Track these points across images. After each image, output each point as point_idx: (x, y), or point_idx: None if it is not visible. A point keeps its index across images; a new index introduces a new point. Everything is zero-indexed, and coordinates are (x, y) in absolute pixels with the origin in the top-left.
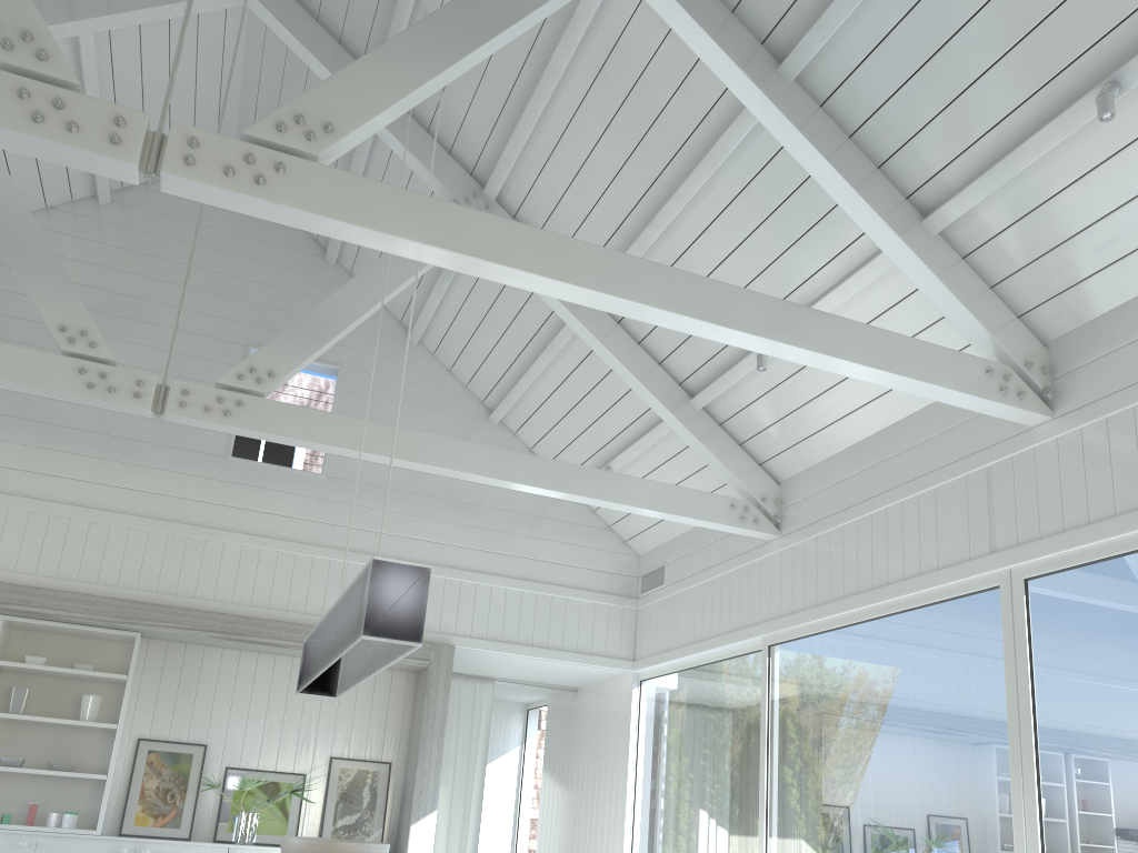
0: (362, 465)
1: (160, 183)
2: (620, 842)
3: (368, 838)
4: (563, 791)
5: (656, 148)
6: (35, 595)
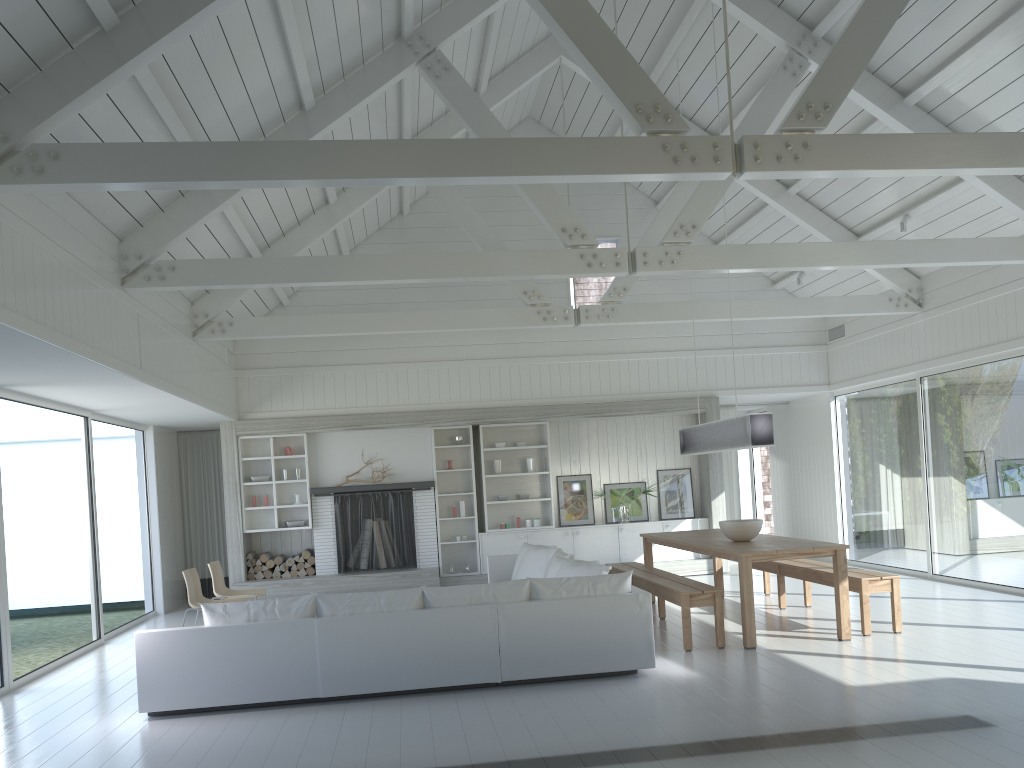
0: (644, 298)
1: (634, 274)
2: (833, 494)
3: (685, 510)
4: (787, 466)
5: (829, 124)
6: (495, 412)
